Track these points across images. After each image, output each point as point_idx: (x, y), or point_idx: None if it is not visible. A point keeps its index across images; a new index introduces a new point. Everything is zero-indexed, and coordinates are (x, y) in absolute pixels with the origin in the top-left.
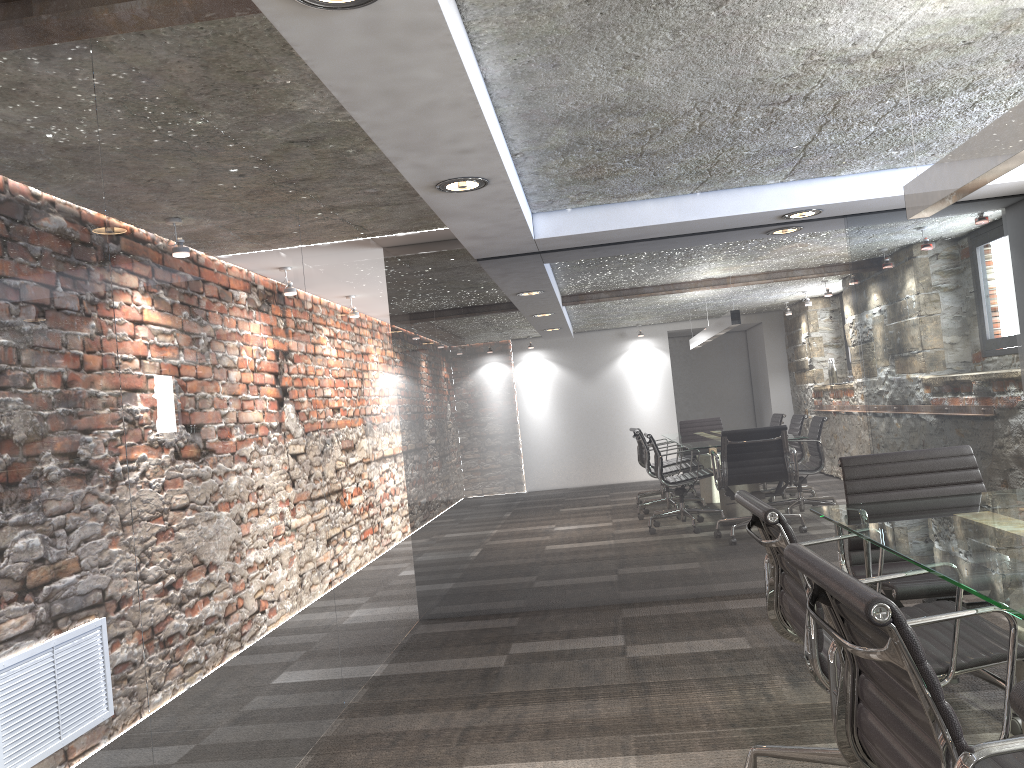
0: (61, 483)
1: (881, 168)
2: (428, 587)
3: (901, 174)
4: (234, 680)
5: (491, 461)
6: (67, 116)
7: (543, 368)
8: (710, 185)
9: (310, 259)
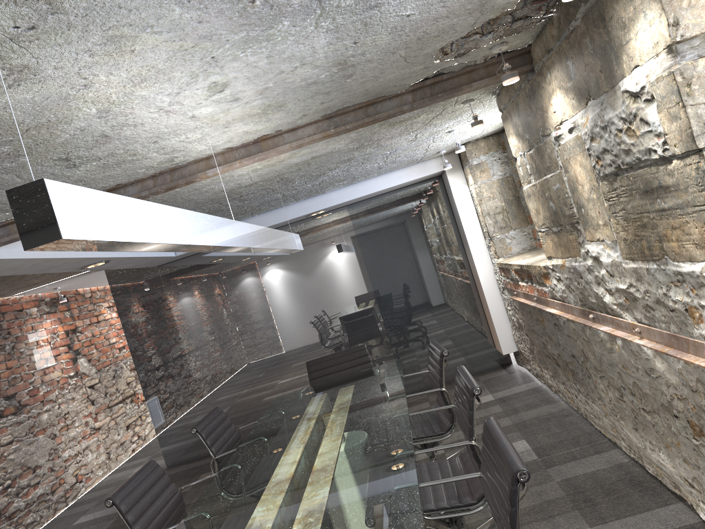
0: None
1: (346, 185)
2: (168, 449)
3: (358, 186)
4: None
5: (187, 374)
6: None
7: (204, 318)
8: (258, 212)
9: (37, 308)
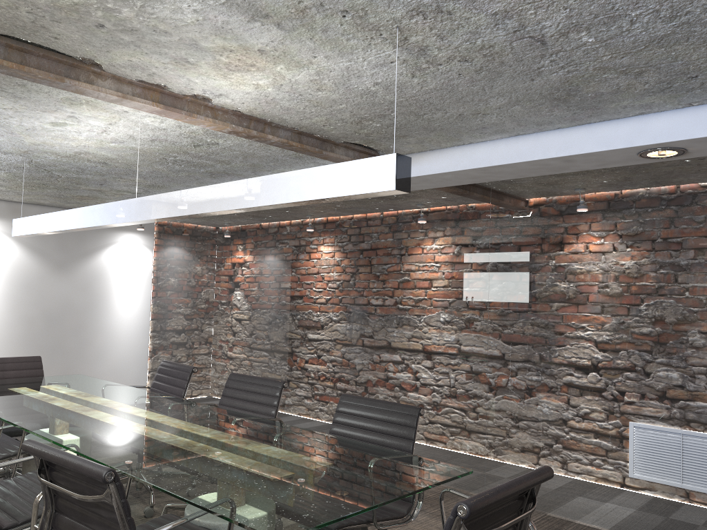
0: (454, 333)
1: None
2: None
3: None
4: (554, 445)
5: None
6: (473, 215)
7: None
8: None
9: None
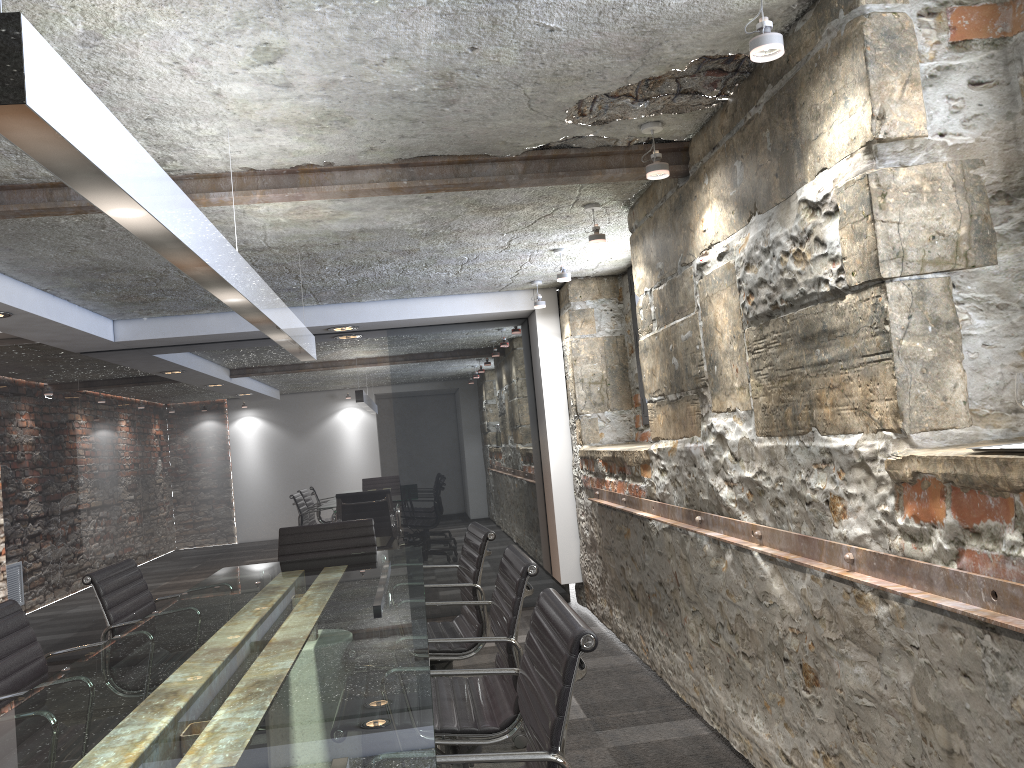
0: None
1: (393, 298)
2: None
3: (410, 303)
4: None
5: (85, 525)
6: None
7: (134, 446)
8: None
9: None
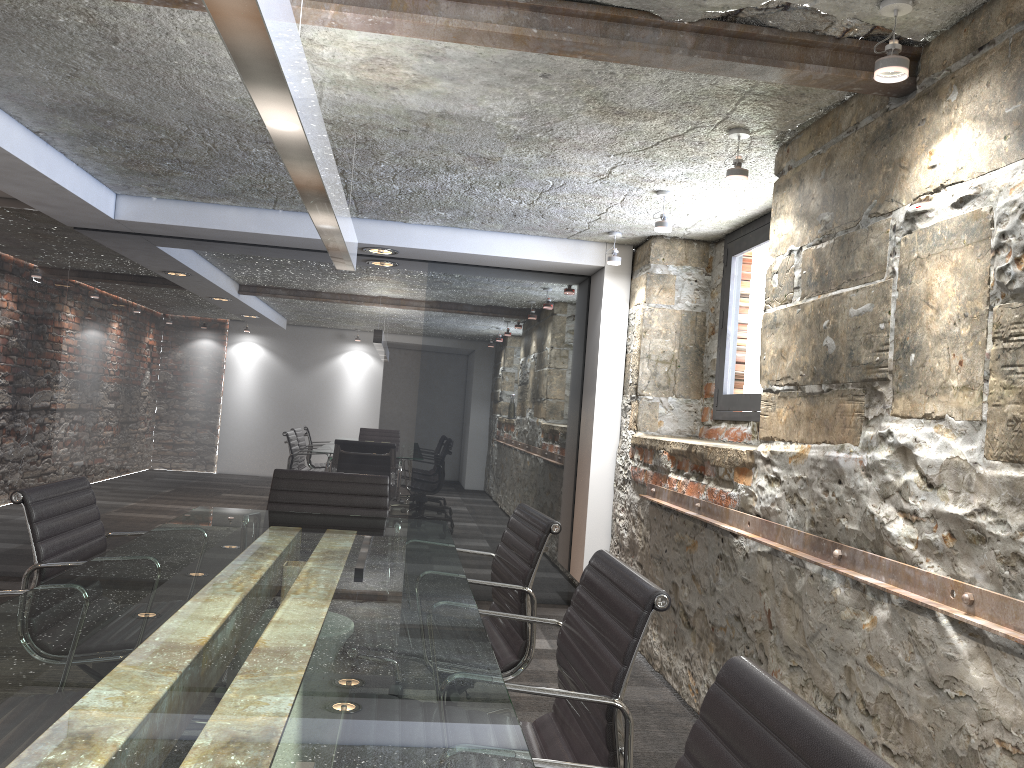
0: None
1: (445, 225)
2: None
3: (463, 234)
4: None
5: (47, 426)
6: None
7: (119, 345)
8: (286, 205)
9: None
